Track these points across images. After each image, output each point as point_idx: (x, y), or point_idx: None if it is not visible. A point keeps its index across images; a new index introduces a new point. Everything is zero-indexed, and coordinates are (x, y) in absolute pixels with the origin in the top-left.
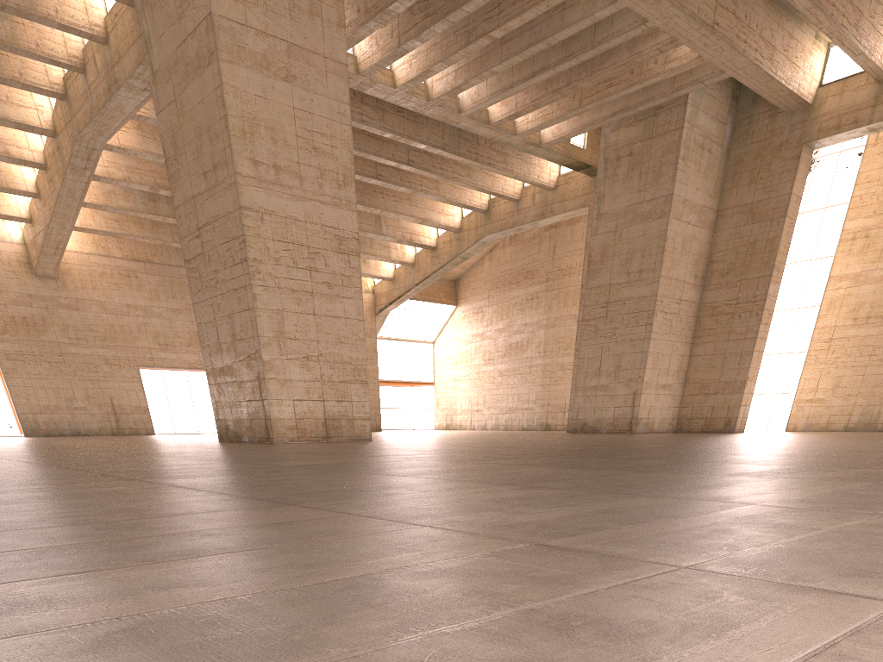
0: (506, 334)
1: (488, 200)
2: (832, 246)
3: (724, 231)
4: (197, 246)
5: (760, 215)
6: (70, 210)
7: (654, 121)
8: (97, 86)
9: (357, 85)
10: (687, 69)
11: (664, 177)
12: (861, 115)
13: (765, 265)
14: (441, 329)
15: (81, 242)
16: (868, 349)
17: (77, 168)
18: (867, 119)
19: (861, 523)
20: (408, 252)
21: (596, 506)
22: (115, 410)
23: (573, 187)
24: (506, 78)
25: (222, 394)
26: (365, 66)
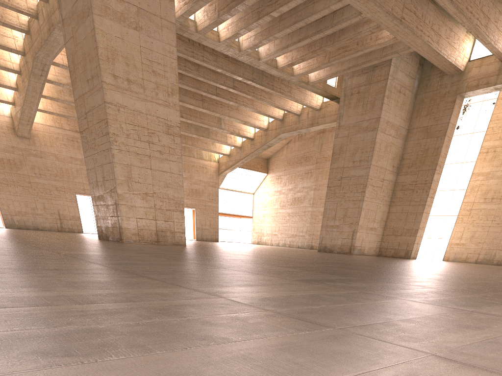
0: (293, 192)
1: (283, 113)
2: (475, 155)
3: (411, 141)
4: (85, 124)
5: (431, 134)
6: (34, 99)
7: (372, 74)
8: (44, 27)
9: (197, 39)
10: (388, 44)
11: (376, 107)
12: (490, 79)
13: (432, 163)
14: (258, 186)
15: (45, 119)
16: (491, 217)
17: (36, 75)
18: (493, 82)
19: (231, 315)
20: (238, 140)
21: (118, 290)
22: (60, 217)
23: (330, 109)
24: (284, 42)
25: (99, 211)
26: (200, 28)
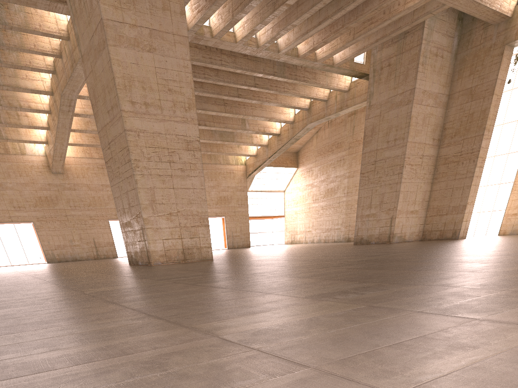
0: (325, 183)
1: (309, 102)
2: None
3: (453, 108)
4: (109, 154)
5: (477, 95)
6: (64, 135)
7: (403, 42)
8: (67, 64)
9: (213, 44)
10: (419, 6)
11: (409, 78)
12: None
13: (479, 128)
14: (289, 183)
15: (76, 151)
16: None
17: (64, 111)
18: None
19: (212, 362)
20: (264, 139)
21: (119, 340)
22: (95, 245)
23: (359, 89)
24: (304, 28)
25: (128, 237)
26: (215, 32)
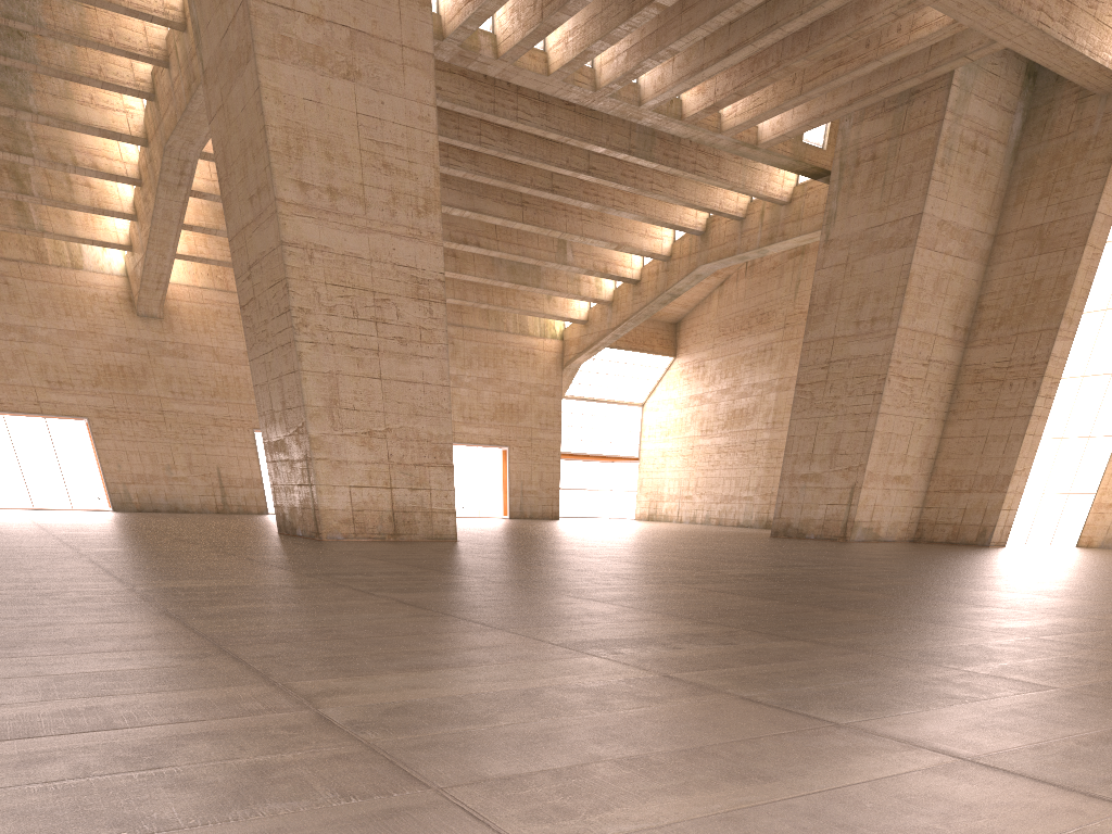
0: (730, 398)
1: (706, 218)
2: None
3: (1001, 264)
4: (249, 290)
5: (1051, 243)
6: (168, 236)
7: (906, 112)
8: (179, 84)
9: (499, 73)
10: (940, 39)
11: (913, 190)
12: None
13: (1051, 313)
14: (654, 388)
15: (194, 274)
16: None
17: (170, 184)
18: None
19: (259, 760)
20: (605, 287)
21: (120, 698)
22: (221, 482)
23: (813, 201)
24: (696, 58)
25: (278, 474)
26: (504, 49)
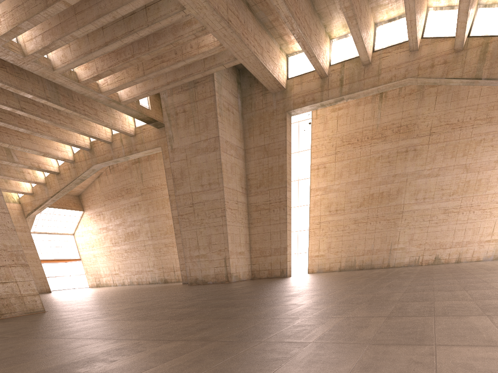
0: (123, 227)
1: (89, 142)
2: (307, 172)
3: (252, 161)
4: None
5: (271, 152)
6: None
7: (195, 91)
8: None
9: None
10: (214, 53)
11: (211, 126)
12: (316, 96)
13: (281, 180)
14: (77, 226)
15: None
16: (341, 227)
17: None
18: (319, 98)
19: None
20: (39, 176)
21: None
22: None
23: (147, 135)
24: (85, 46)
25: None
26: None
